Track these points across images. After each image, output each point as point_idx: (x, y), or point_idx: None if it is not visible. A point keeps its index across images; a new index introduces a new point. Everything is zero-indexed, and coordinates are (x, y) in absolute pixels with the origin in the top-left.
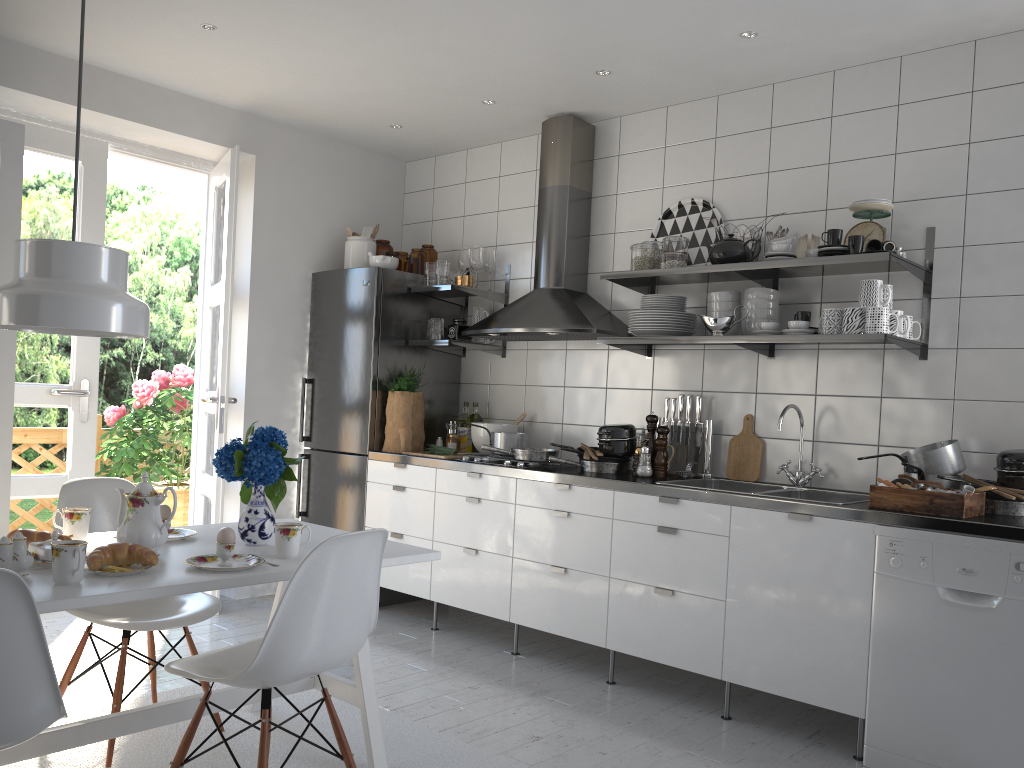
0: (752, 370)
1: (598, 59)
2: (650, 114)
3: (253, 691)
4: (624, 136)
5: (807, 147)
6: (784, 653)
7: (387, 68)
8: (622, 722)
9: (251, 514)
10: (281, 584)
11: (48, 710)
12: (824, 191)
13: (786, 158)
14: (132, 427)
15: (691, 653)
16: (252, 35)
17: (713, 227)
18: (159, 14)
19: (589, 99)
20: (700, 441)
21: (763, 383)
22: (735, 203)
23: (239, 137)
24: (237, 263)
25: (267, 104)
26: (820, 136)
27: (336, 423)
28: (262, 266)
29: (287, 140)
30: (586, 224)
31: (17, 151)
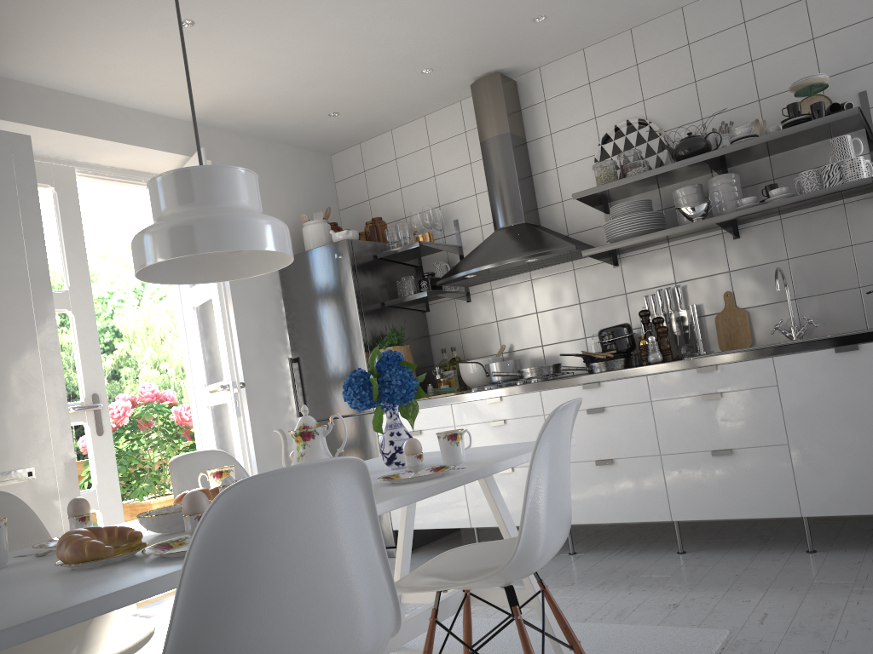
0: (721, 253)
1: (539, 4)
2: (568, 59)
3: (426, 617)
4: (547, 83)
5: (727, 52)
6: (861, 475)
7: (345, 46)
8: (730, 576)
9: (394, 436)
10: (404, 514)
11: (390, 627)
12: (753, 85)
13: (709, 66)
14: None
15: (764, 501)
16: (227, 27)
17: (653, 140)
18: (141, 15)
19: (517, 52)
20: (687, 325)
21: (734, 261)
22: (669, 115)
23: (194, 145)
24: None
25: (219, 109)
26: (737, 40)
27: (334, 390)
28: None
29: (234, 144)
30: (528, 165)
31: (28, 161)
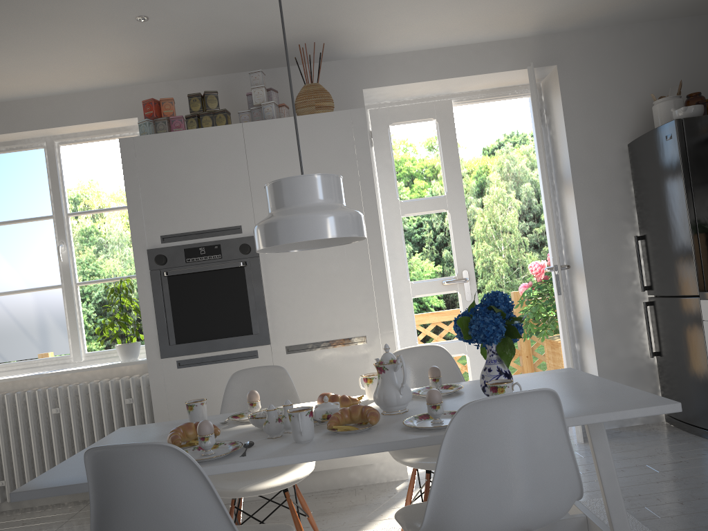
0: None
1: None
2: None
3: None
4: None
5: None
6: None
7: None
8: None
9: (485, 372)
10: None
11: None
12: None
13: None
14: (537, 296)
15: None
16: None
17: None
18: None
19: None
20: None
21: None
22: None
23: (539, 56)
24: (560, 156)
25: (551, 20)
26: None
27: (666, 270)
28: (579, 152)
29: (582, 42)
30: None
31: (362, 127)
